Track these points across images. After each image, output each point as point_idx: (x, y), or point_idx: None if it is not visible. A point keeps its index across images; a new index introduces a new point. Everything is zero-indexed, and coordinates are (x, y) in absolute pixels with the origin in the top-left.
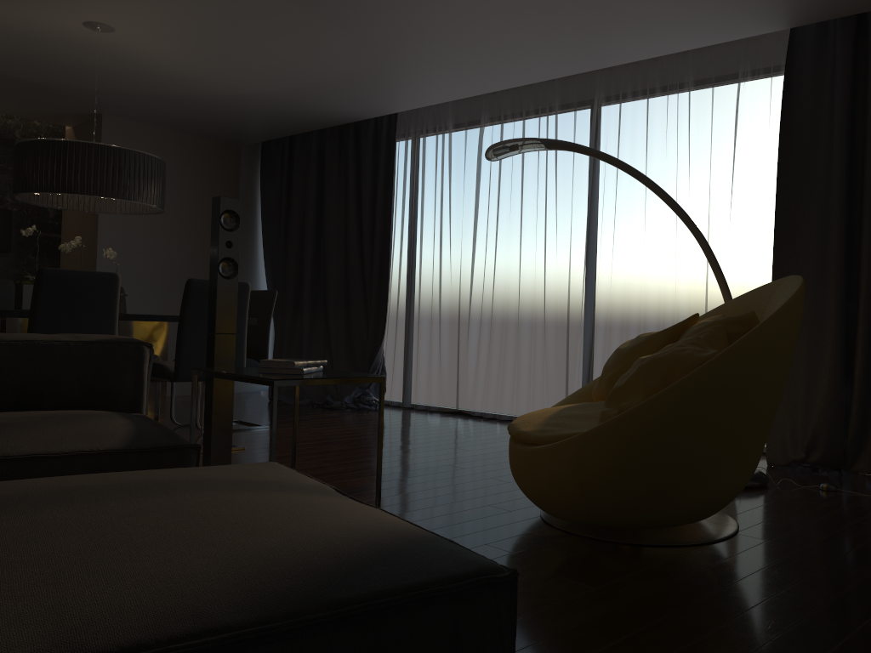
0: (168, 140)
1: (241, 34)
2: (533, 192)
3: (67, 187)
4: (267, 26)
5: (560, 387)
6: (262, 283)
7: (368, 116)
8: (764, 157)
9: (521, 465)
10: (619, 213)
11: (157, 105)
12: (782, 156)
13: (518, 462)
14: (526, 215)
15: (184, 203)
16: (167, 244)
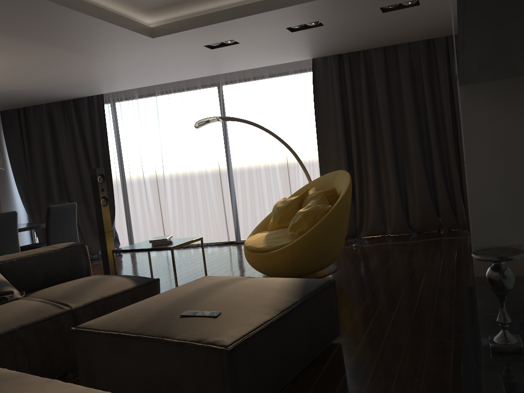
0: None
1: (37, 68)
2: (192, 130)
3: None
4: (57, 64)
5: (223, 224)
6: (16, 195)
7: (88, 95)
8: (305, 109)
9: (264, 260)
10: (241, 138)
11: None
12: (316, 112)
13: (261, 259)
14: (191, 142)
15: None
16: None
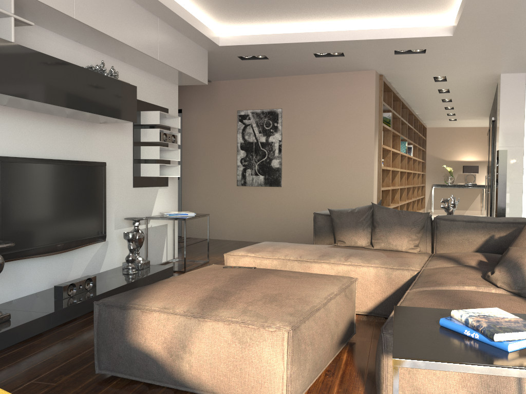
0: None
1: None
2: None
3: None
4: None
5: None
6: None
7: None
8: None
9: None
10: None
11: None
12: None
13: None
14: None
15: None
16: None
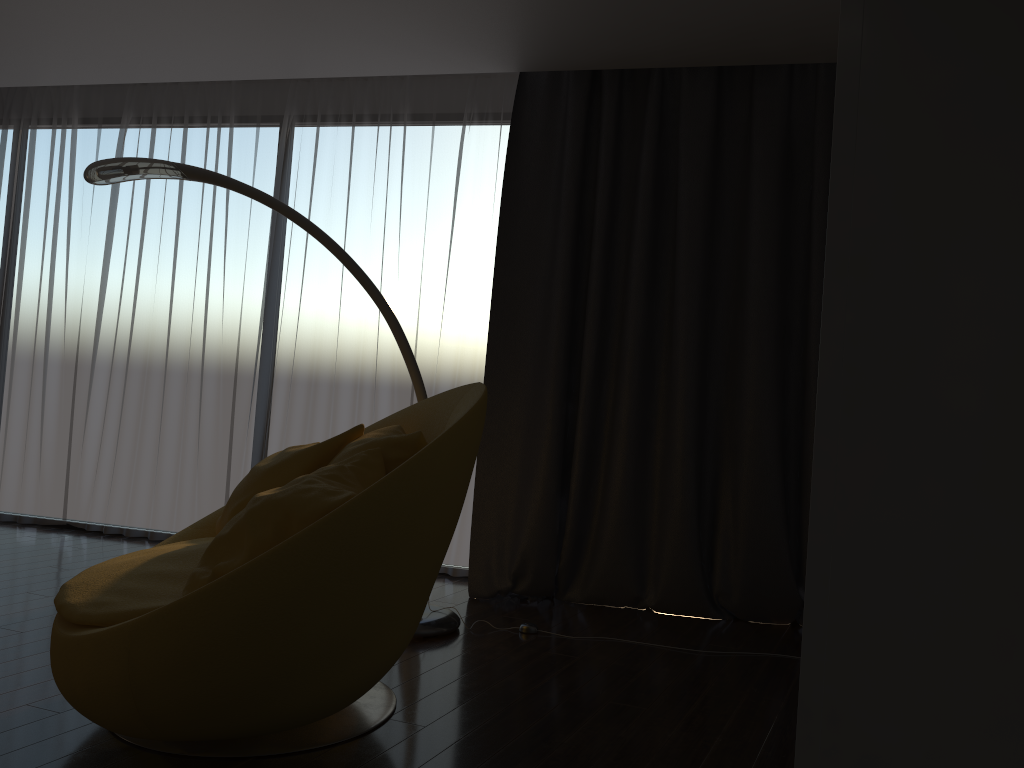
0: None
1: None
2: (195, 227)
3: None
4: None
5: (219, 493)
6: None
7: None
8: (489, 220)
9: (56, 659)
10: (309, 269)
11: None
12: (504, 224)
13: (53, 652)
14: (181, 258)
15: None
16: None
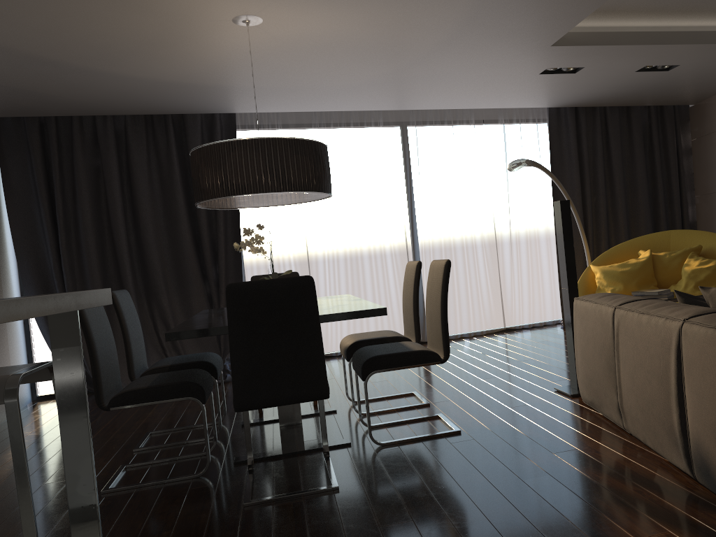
0: None
1: (338, 53)
2: (365, 183)
3: (322, 186)
4: (370, 54)
5: None
6: (13, 279)
7: (231, 111)
8: None
9: None
10: (439, 199)
11: (39, 73)
12: (551, 171)
13: None
14: (366, 200)
15: None
16: None
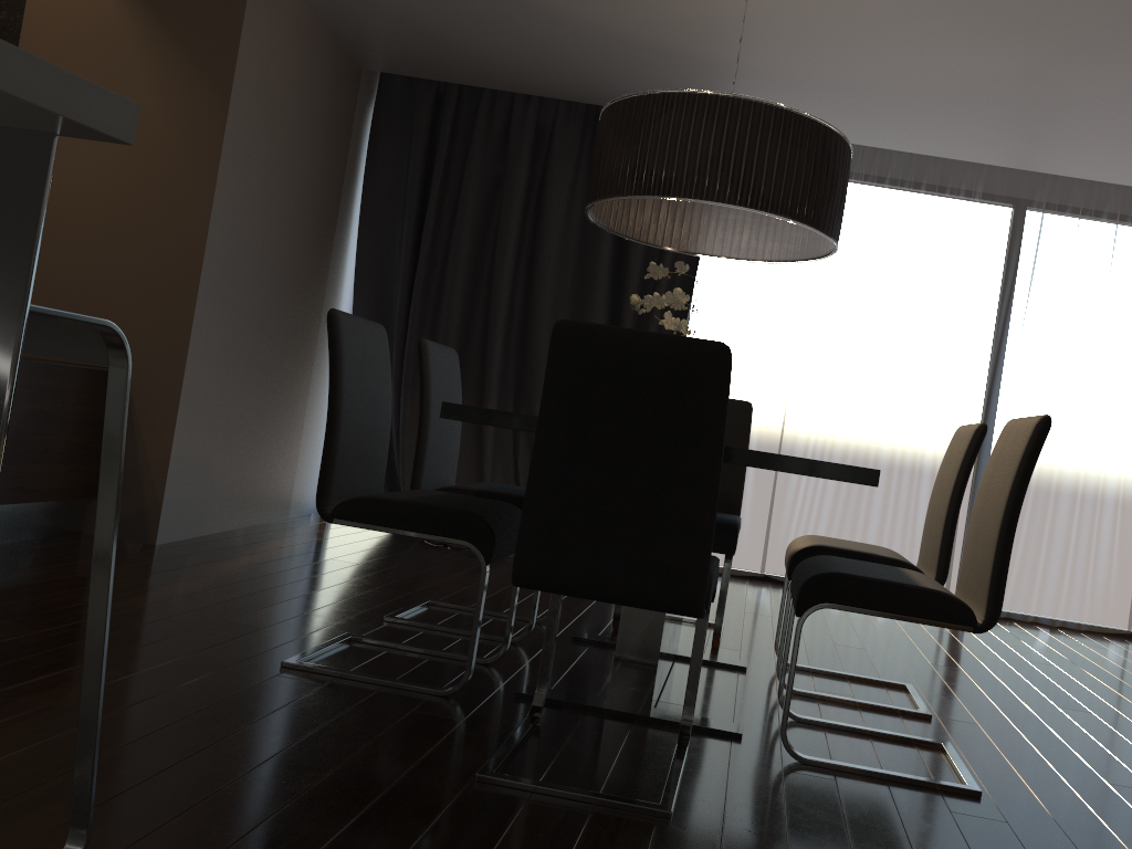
0: (307, 31)
1: (923, 5)
2: (922, 295)
3: (819, 218)
4: (986, 17)
5: None
6: None
7: None
8: None
9: None
10: (1055, 353)
11: None
12: None
13: None
14: (915, 324)
15: (302, 158)
16: (276, 233)
